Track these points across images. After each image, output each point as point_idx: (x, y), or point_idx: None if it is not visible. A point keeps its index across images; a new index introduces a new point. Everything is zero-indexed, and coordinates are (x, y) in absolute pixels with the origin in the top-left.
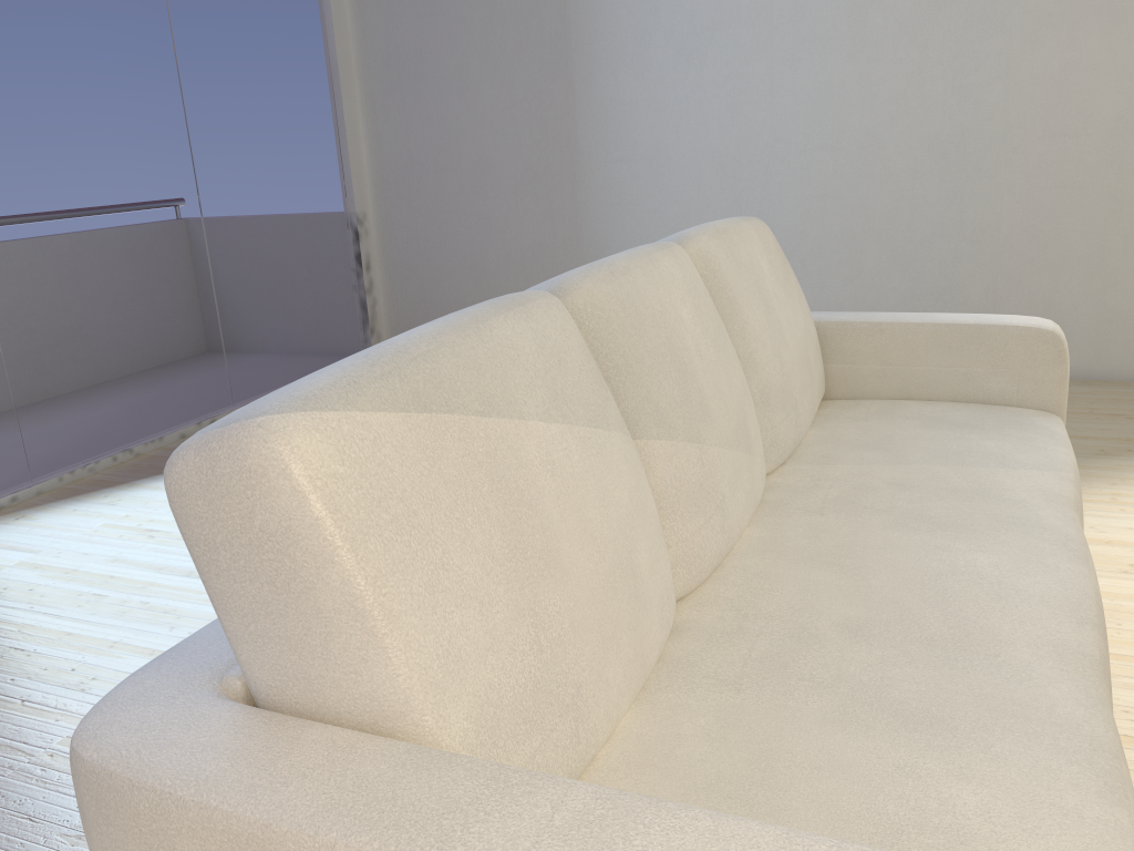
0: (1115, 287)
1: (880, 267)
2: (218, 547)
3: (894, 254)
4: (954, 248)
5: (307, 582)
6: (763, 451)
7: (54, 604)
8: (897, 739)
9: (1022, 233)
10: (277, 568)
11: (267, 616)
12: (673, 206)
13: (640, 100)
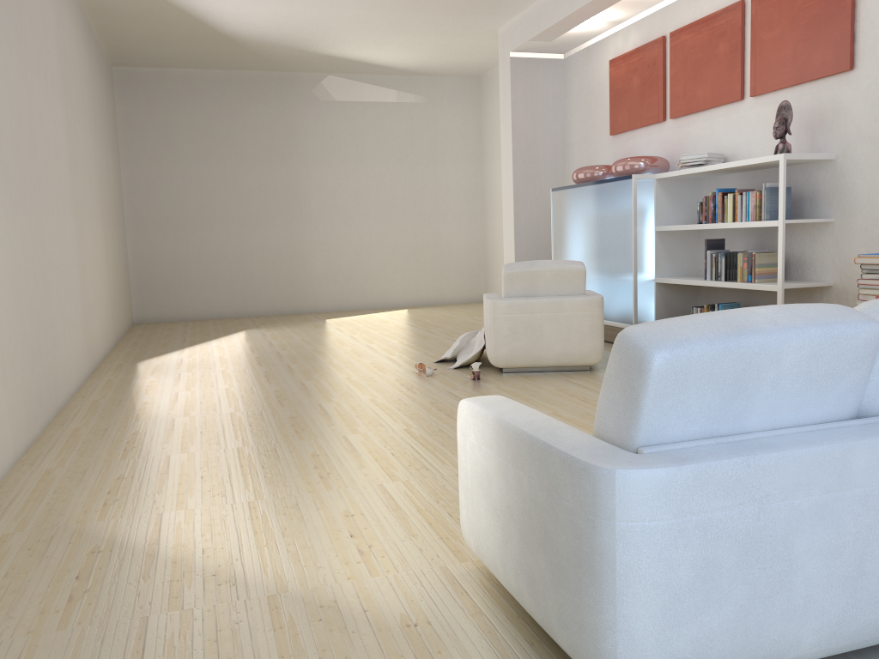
0: None
1: None
2: None
3: None
4: None
5: None
6: None
7: None
8: None
9: None
10: None
11: None
12: None
13: None
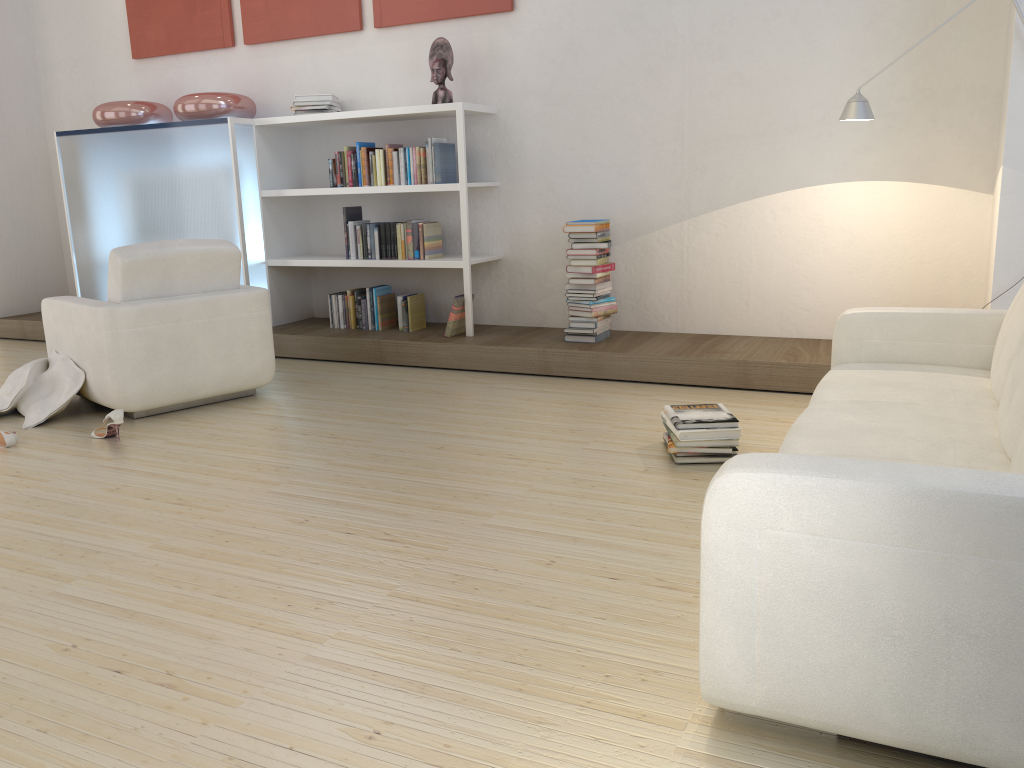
0: None
1: None
2: None
3: None
4: None
5: None
6: (1013, 434)
7: None
8: (888, 381)
9: None
10: None
11: None
12: None
13: None
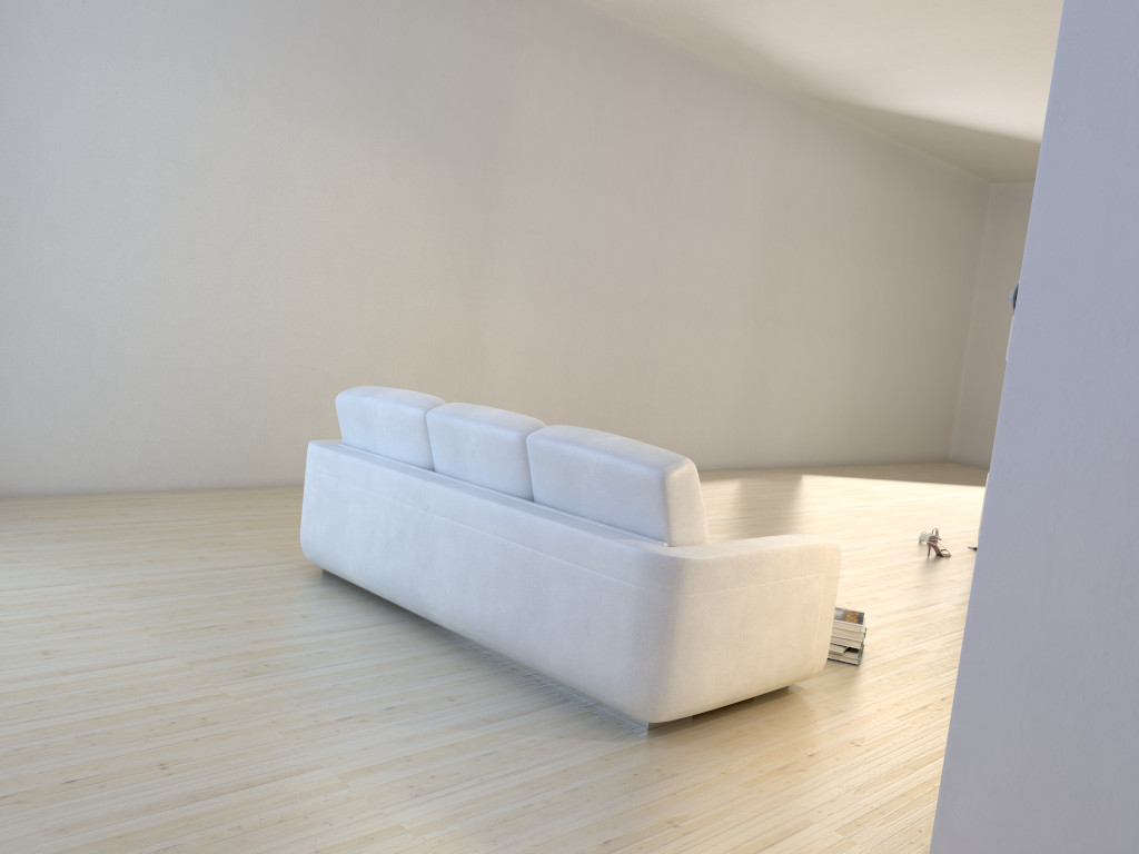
0: (327, 428)
1: (196, 412)
2: (678, 498)
3: (205, 403)
4: (243, 401)
5: (696, 504)
6: None
7: (12, 716)
8: None
9: (282, 393)
10: (691, 501)
11: (685, 517)
12: (29, 355)
13: (4, 260)
